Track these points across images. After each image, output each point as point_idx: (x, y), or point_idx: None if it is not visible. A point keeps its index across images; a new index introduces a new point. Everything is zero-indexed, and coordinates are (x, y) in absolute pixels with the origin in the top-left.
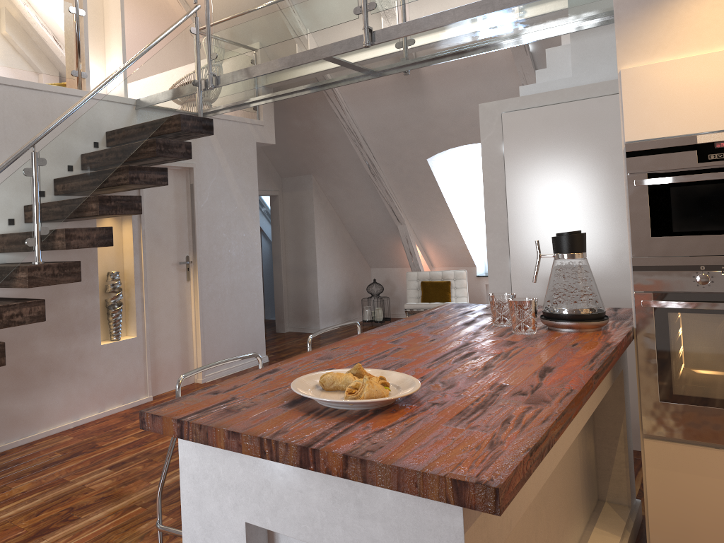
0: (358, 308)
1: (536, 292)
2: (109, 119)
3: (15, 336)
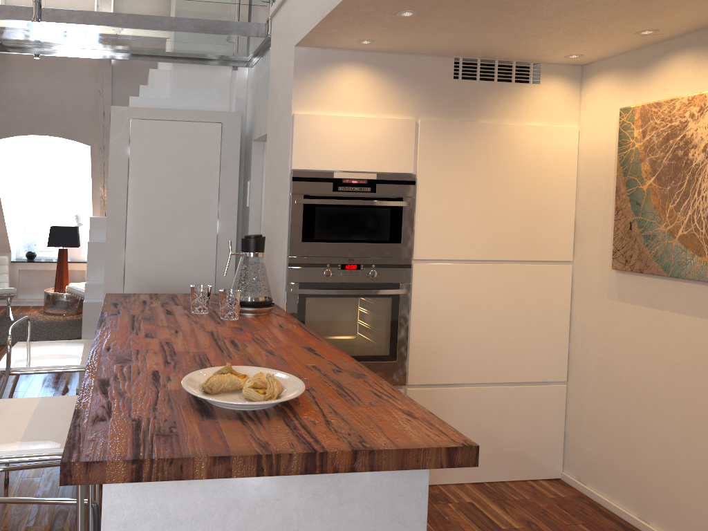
0: None
1: (144, 280)
2: None
3: None
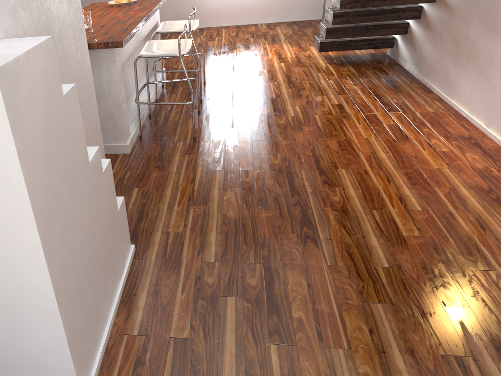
0: None
1: None
2: None
3: (463, 12)
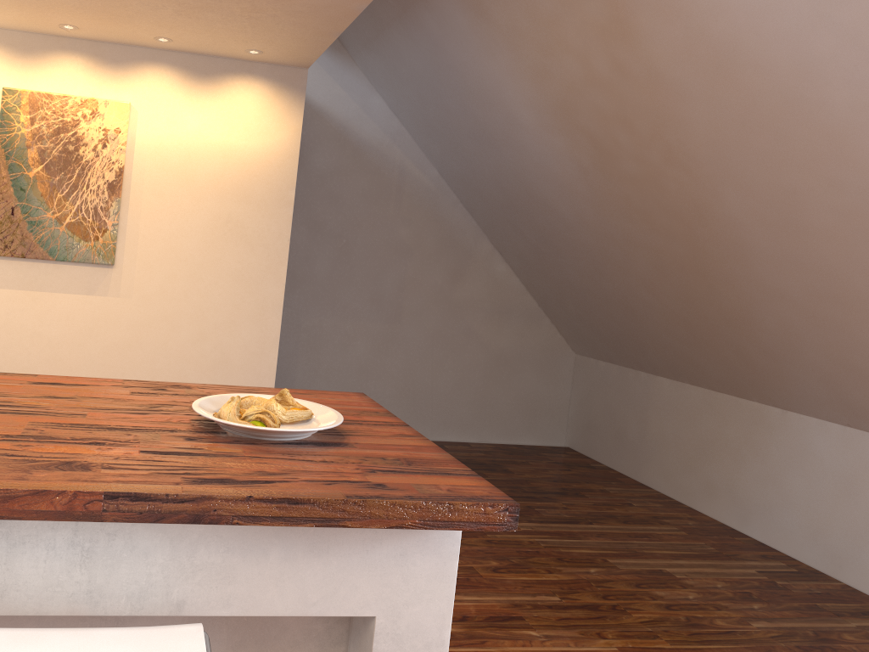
0: None
1: None
2: None
3: None
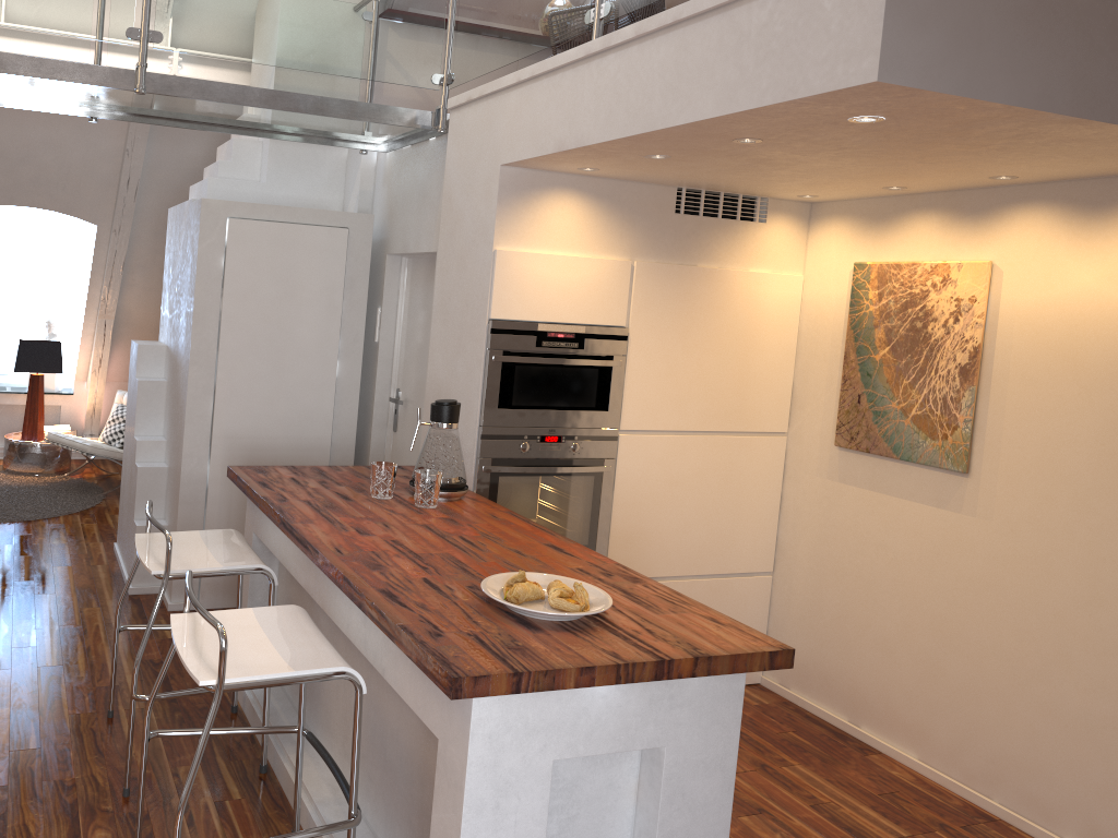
0: None
1: (239, 440)
2: None
3: None
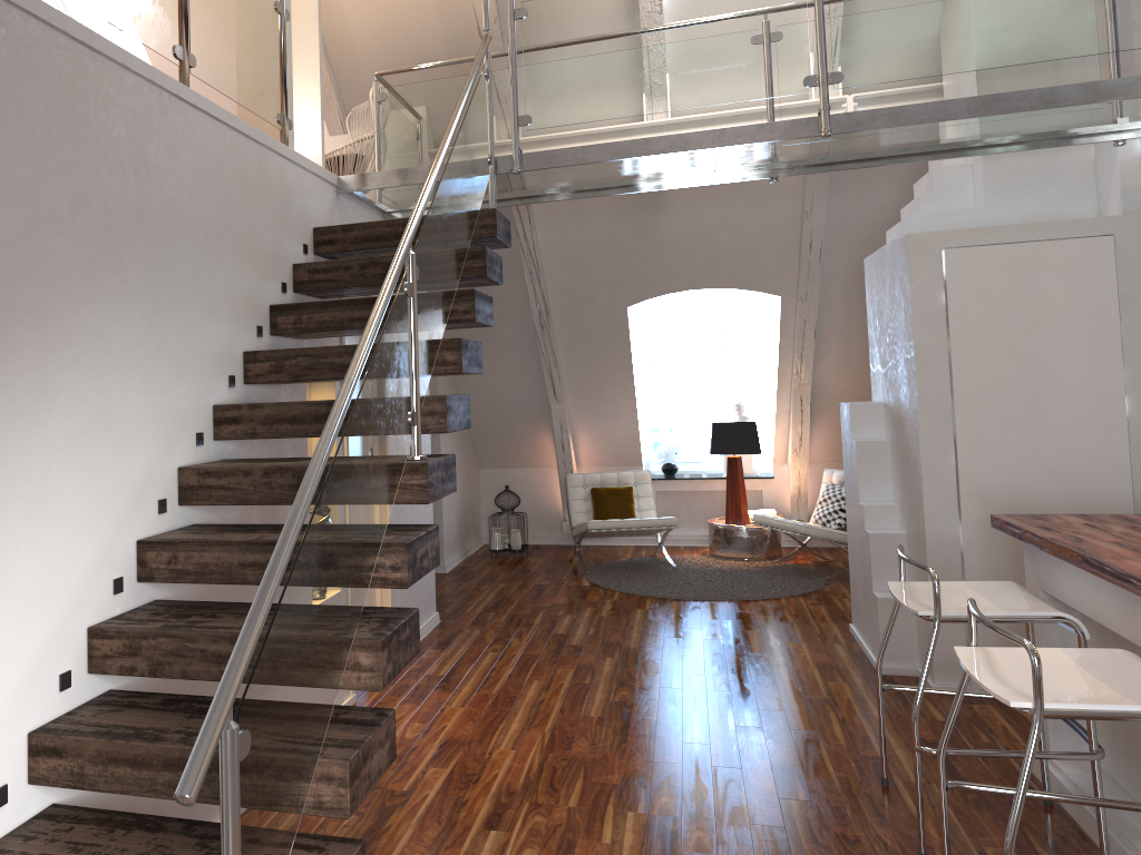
0: (471, 531)
1: (996, 497)
2: (449, 206)
3: (235, 600)
